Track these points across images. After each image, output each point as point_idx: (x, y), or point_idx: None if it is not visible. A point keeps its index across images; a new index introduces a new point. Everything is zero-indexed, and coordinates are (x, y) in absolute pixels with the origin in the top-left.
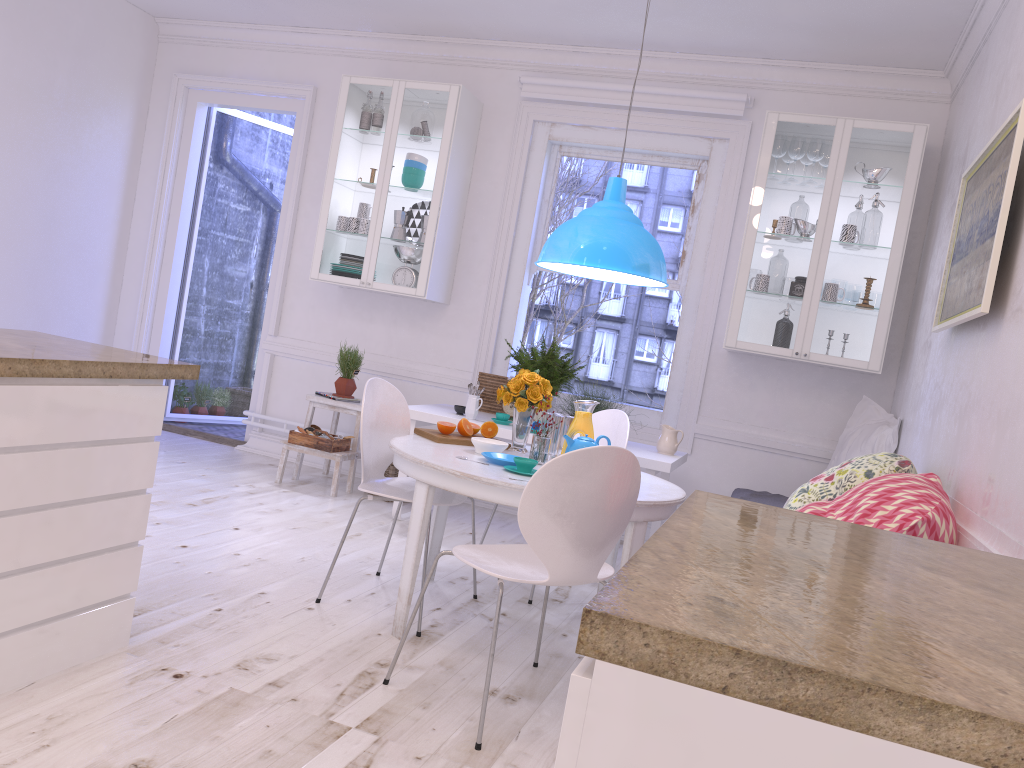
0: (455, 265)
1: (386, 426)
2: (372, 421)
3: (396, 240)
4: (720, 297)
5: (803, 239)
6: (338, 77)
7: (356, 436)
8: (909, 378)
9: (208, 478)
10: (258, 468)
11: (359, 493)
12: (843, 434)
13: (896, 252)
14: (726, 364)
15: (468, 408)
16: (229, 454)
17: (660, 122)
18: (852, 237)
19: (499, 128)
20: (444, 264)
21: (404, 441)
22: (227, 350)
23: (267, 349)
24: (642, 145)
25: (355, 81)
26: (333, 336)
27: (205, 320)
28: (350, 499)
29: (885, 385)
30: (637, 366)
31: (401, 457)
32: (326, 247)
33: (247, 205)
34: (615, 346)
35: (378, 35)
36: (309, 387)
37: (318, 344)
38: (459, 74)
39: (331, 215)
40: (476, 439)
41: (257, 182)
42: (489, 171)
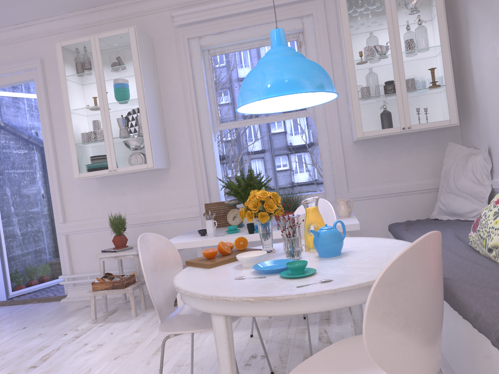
0: (166, 142)
1: (163, 268)
2: (152, 269)
3: (124, 137)
4: (338, 111)
5: (384, 56)
6: (54, 48)
7: (137, 271)
8: (482, 121)
9: (44, 335)
10: (78, 312)
11: (151, 307)
12: (443, 170)
13: (444, 46)
14: (354, 150)
15: (208, 230)
16: (57, 308)
17: (266, 16)
18: (414, 46)
19: (167, 49)
20: (159, 143)
21: (184, 278)
22: (38, 240)
23: (62, 232)
24: (259, 34)
25: (64, 44)
26: (102, 211)
27: (17, 226)
28: (147, 314)
29: (455, 133)
30: (279, 173)
31: (191, 297)
32: (79, 155)
33: (23, 148)
34: (264, 166)
35: (71, 14)
36: (97, 248)
37: (94, 219)
38: (131, 24)
39: (76, 134)
40: (239, 255)
41: (25, 132)
42: (169, 78)
